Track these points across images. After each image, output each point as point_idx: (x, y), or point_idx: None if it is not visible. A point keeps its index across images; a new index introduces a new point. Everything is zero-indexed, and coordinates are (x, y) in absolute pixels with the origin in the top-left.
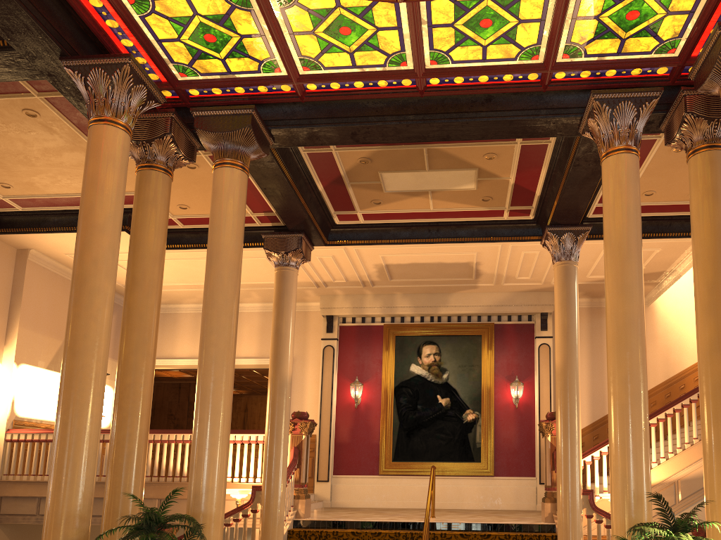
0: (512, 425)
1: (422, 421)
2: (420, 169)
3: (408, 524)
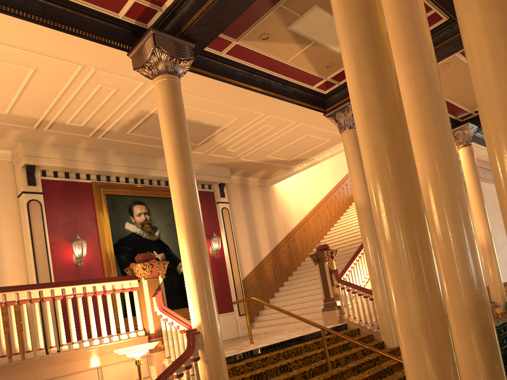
0: (213, 272)
1: None
2: None
3: (270, 347)
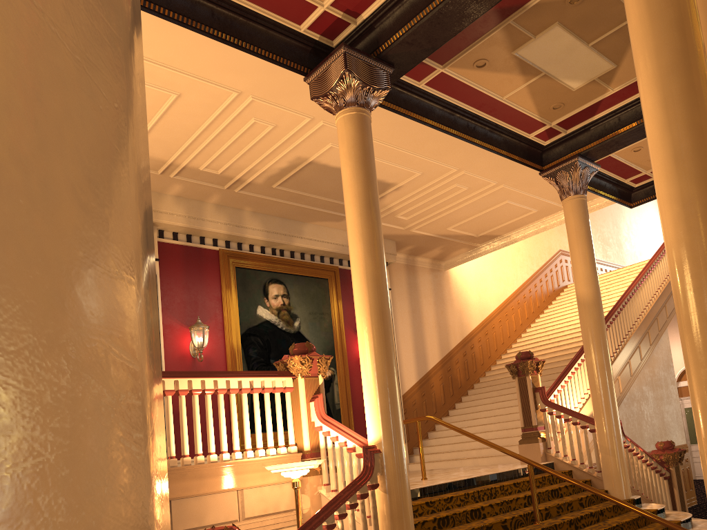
0: None
1: None
2: (586, 41)
3: (454, 485)
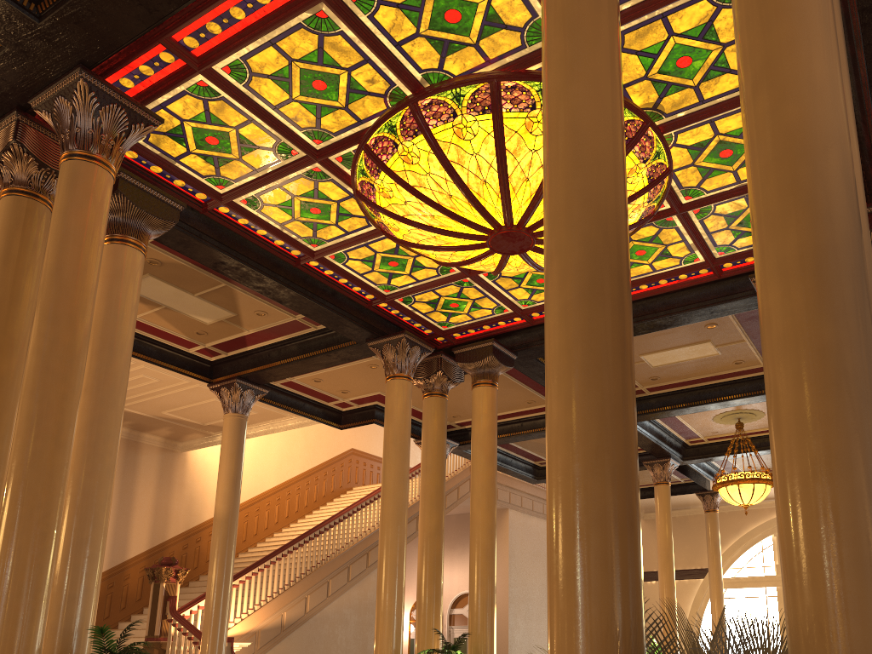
0: None
1: None
2: (190, 292)
3: None
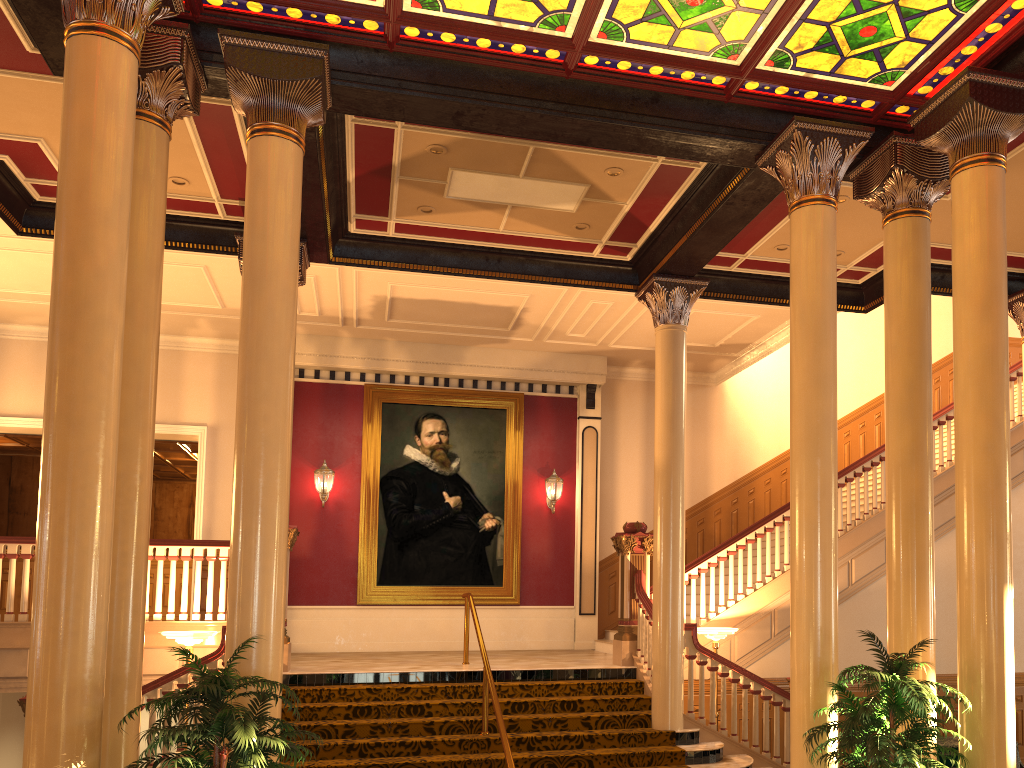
0: (545, 535)
1: (422, 528)
2: (512, 174)
3: (443, 675)
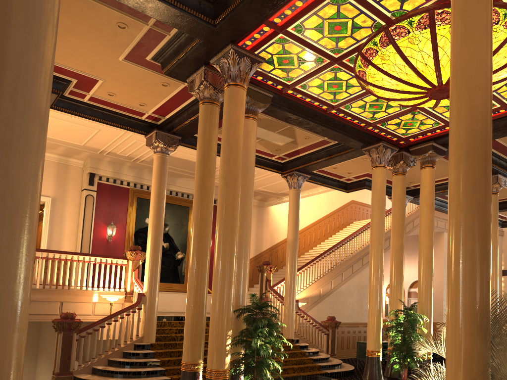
0: None
1: None
2: (273, 131)
3: None
